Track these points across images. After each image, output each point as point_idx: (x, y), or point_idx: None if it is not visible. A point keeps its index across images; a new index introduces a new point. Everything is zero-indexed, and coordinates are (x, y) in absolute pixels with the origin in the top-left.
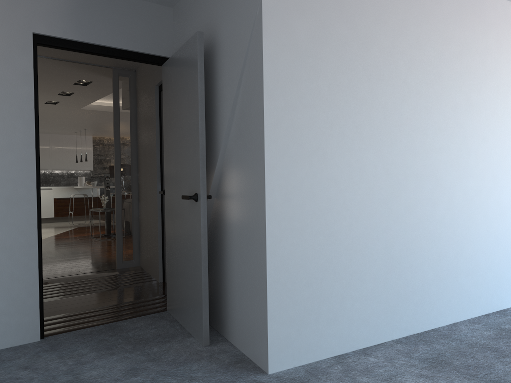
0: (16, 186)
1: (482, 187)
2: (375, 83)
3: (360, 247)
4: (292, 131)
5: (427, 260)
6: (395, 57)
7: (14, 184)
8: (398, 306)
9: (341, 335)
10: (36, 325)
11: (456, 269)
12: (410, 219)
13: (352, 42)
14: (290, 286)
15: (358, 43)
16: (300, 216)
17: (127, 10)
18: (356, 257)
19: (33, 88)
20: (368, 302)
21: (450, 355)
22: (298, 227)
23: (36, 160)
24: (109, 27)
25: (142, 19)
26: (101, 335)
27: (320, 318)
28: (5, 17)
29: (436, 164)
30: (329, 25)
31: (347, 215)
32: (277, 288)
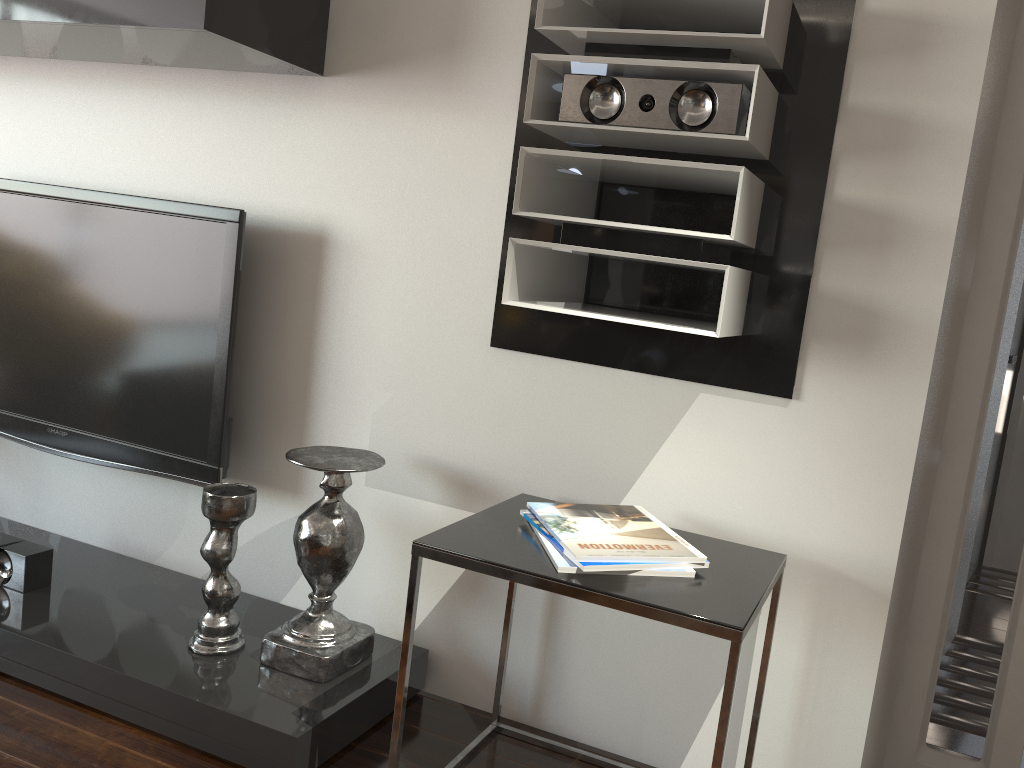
0: None
1: None
2: None
3: None
4: None
5: None
6: None
7: None
8: None
9: None
10: None
11: None
12: None
13: None
14: None
15: None
16: None
17: None
18: None
19: None
20: None
21: None
22: None
23: None
24: None
25: None
26: None
27: None
28: None
29: None
30: None
31: None
32: None
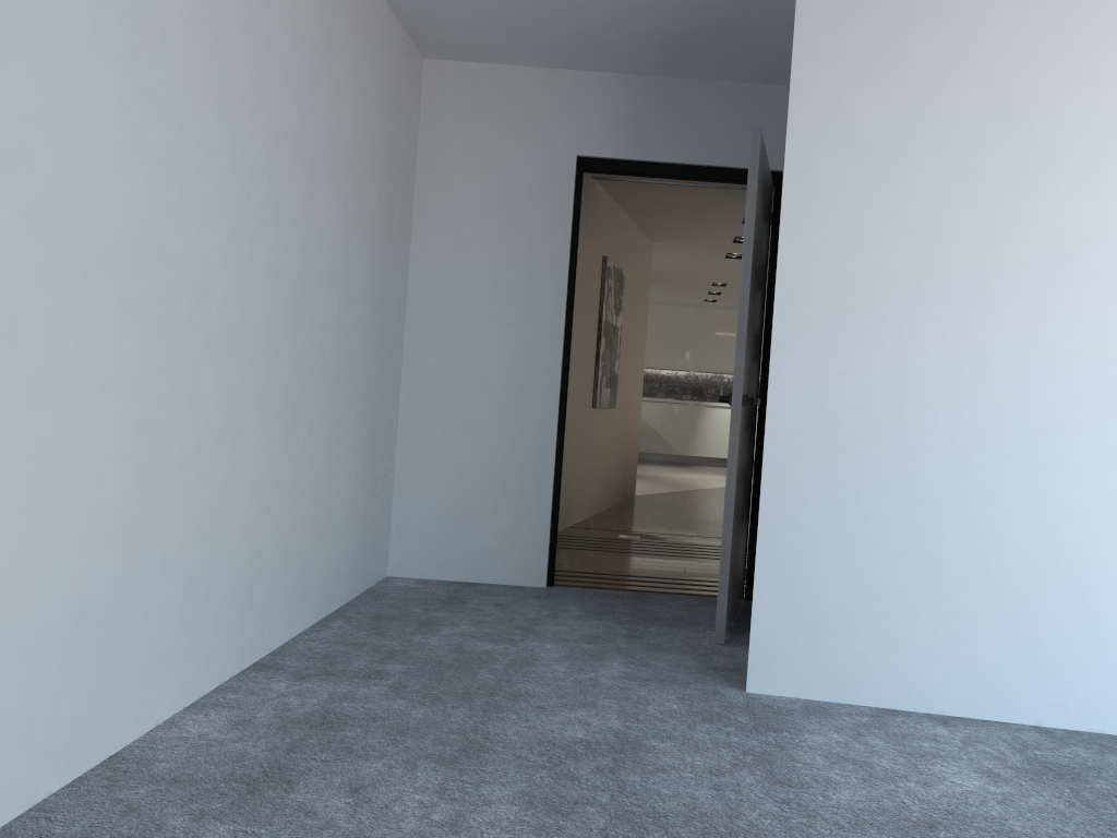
0: (537, 368)
1: None
2: (1036, 192)
3: (967, 517)
4: (829, 288)
5: None
6: (1101, 134)
7: (535, 365)
8: (1061, 660)
9: (904, 675)
10: (542, 565)
11: None
12: (1116, 480)
13: (982, 117)
14: (801, 554)
15: (999, 116)
16: (832, 436)
17: (712, 102)
18: (954, 534)
19: (570, 233)
20: (978, 631)
21: (1113, 775)
22: (826, 456)
23: (565, 334)
24: (681, 133)
25: (735, 113)
26: (613, 600)
27: (859, 628)
28: (545, 139)
29: None
30: (928, 92)
31: (939, 449)
32: (775, 553)
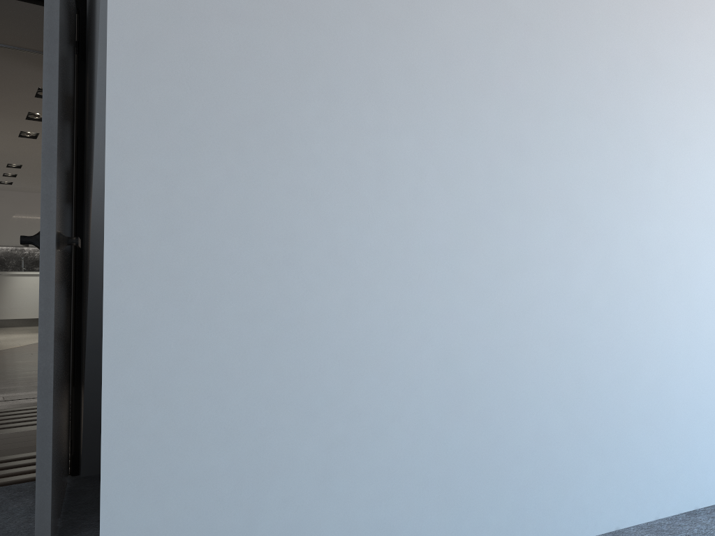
0: None
1: (681, 239)
2: None
3: (376, 355)
4: (190, 70)
5: (551, 389)
6: None
7: None
8: (475, 493)
9: None
10: None
11: (621, 412)
12: (508, 296)
13: None
14: (172, 441)
15: None
16: (207, 272)
17: None
18: (364, 377)
19: None
20: (396, 484)
21: None
22: (200, 299)
23: None
24: None
25: None
26: None
27: (260, 521)
28: None
29: (574, 182)
30: None
31: (341, 279)
32: (133, 446)
